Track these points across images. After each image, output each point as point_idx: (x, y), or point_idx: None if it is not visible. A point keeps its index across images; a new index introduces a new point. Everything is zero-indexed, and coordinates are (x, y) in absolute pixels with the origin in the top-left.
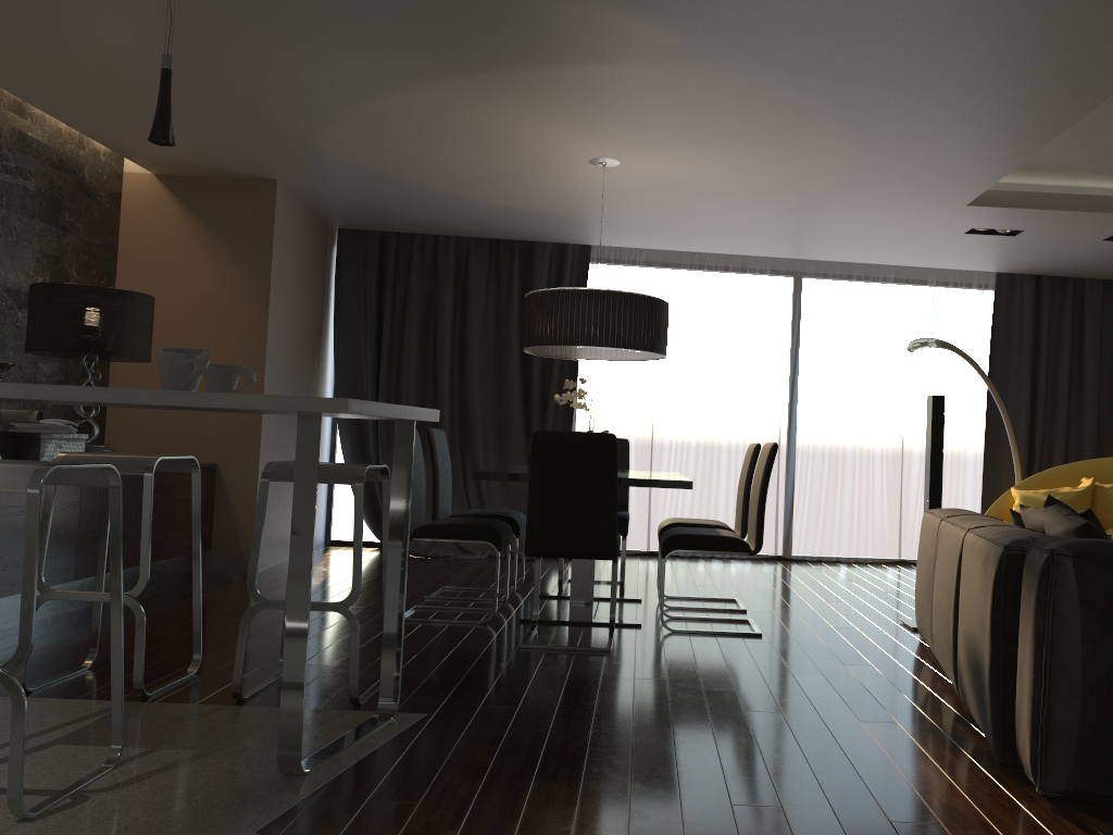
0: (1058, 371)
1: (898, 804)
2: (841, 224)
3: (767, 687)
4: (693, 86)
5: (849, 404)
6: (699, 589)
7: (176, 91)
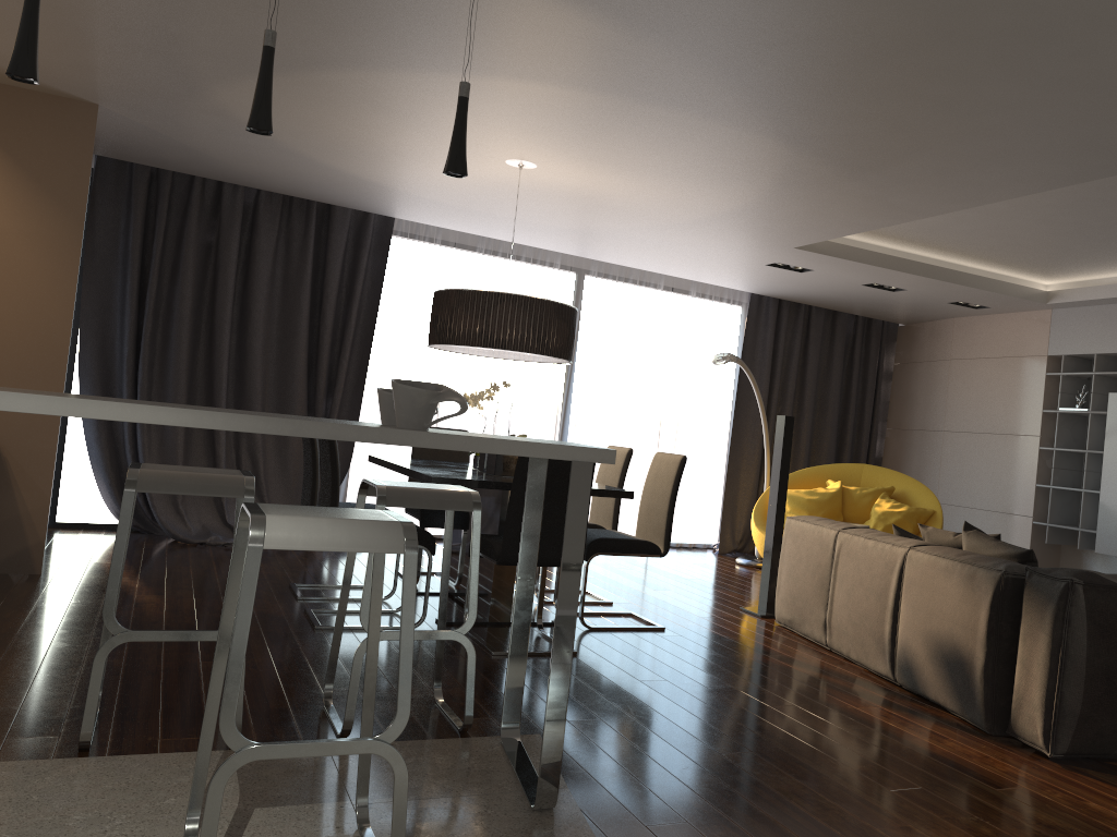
0: (787, 382)
1: (980, 775)
2: (673, 243)
3: (749, 682)
4: (691, 132)
5: (617, 399)
6: None
7: (101, 10)
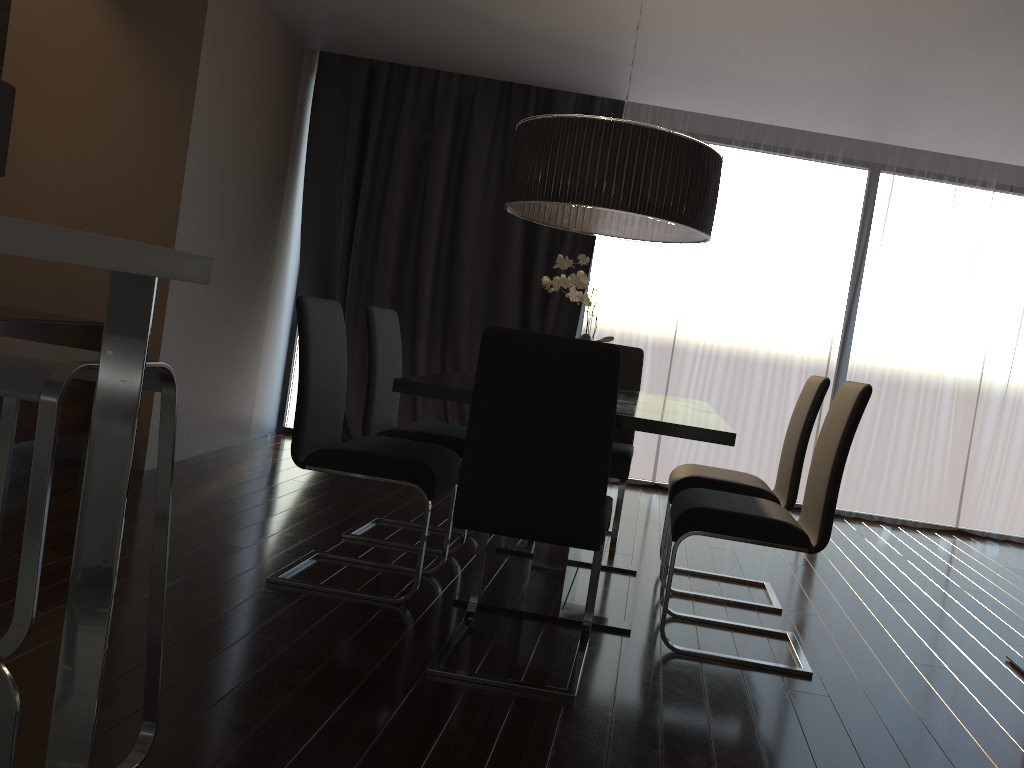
0: None
1: None
2: (965, 89)
3: None
4: None
5: (919, 334)
6: (714, 557)
7: None
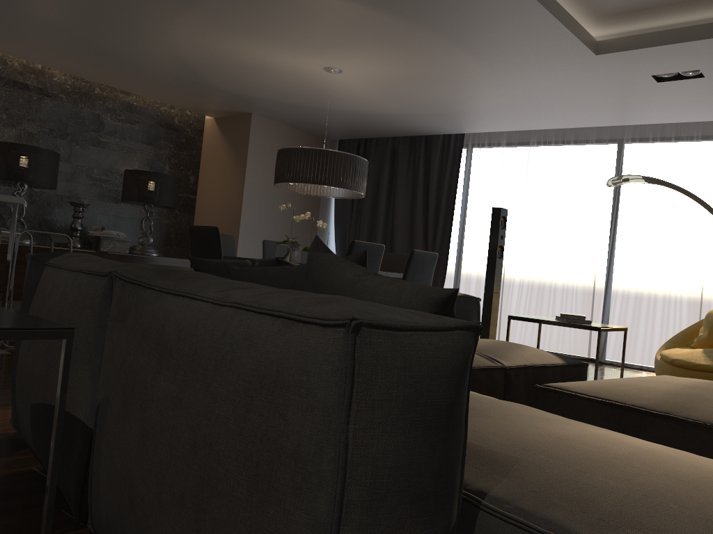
0: None
1: None
2: (553, 90)
3: None
4: (253, 5)
5: (656, 242)
6: None
7: (132, 69)
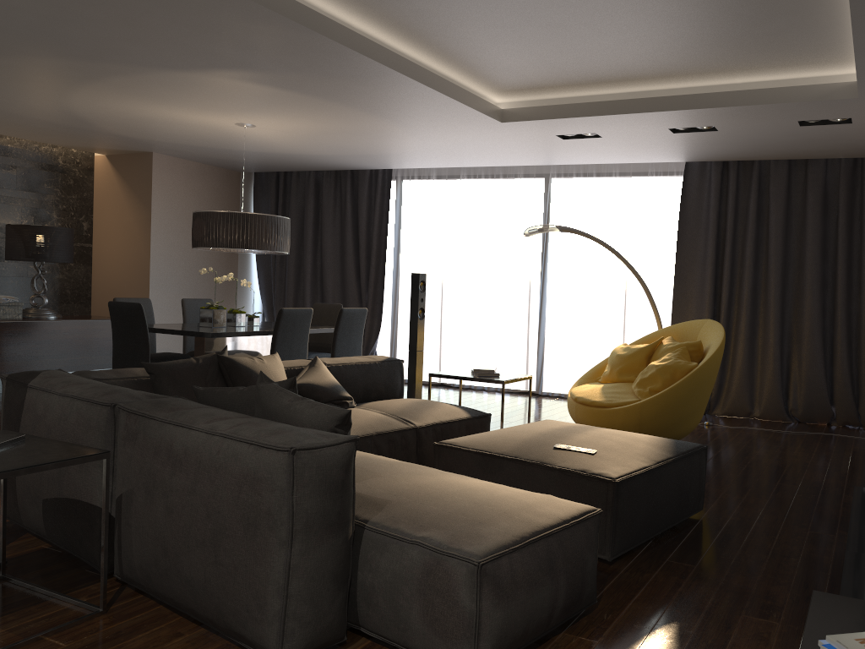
0: (745, 243)
1: None
2: (471, 142)
3: None
4: (161, 83)
5: (583, 276)
6: None
7: (11, 119)
